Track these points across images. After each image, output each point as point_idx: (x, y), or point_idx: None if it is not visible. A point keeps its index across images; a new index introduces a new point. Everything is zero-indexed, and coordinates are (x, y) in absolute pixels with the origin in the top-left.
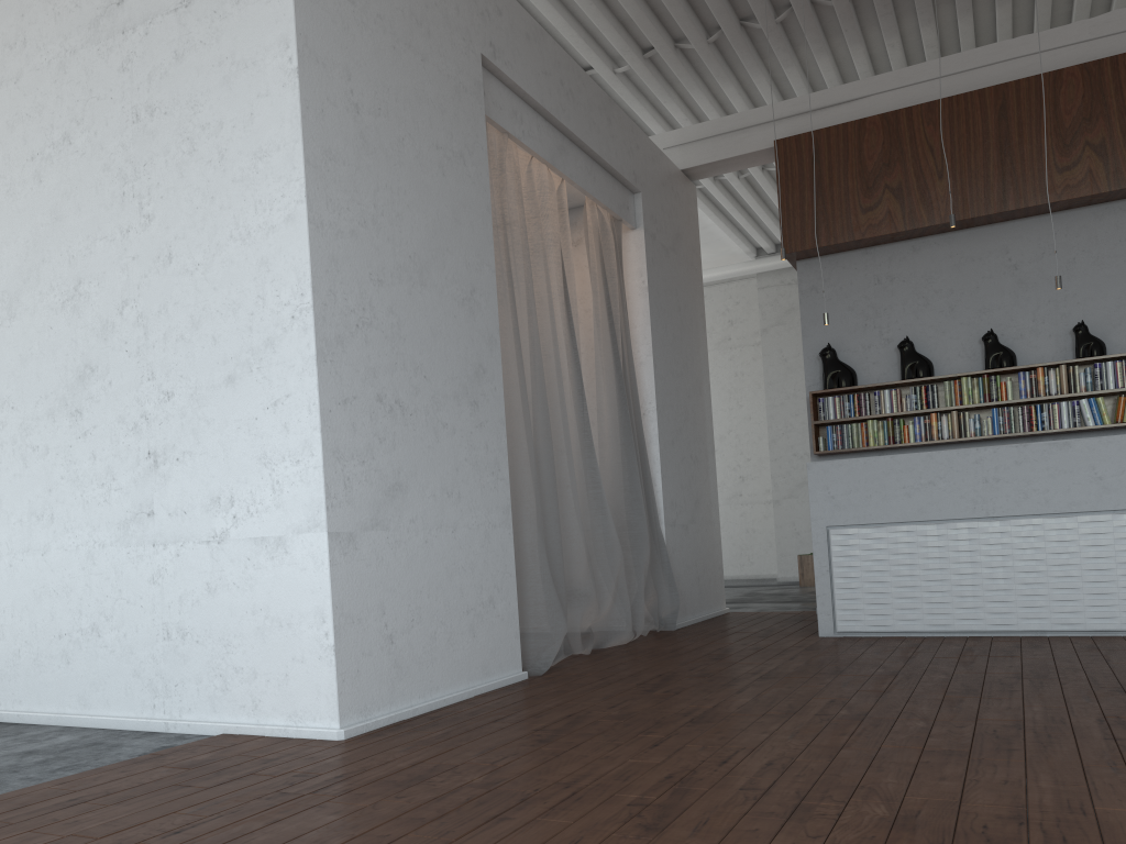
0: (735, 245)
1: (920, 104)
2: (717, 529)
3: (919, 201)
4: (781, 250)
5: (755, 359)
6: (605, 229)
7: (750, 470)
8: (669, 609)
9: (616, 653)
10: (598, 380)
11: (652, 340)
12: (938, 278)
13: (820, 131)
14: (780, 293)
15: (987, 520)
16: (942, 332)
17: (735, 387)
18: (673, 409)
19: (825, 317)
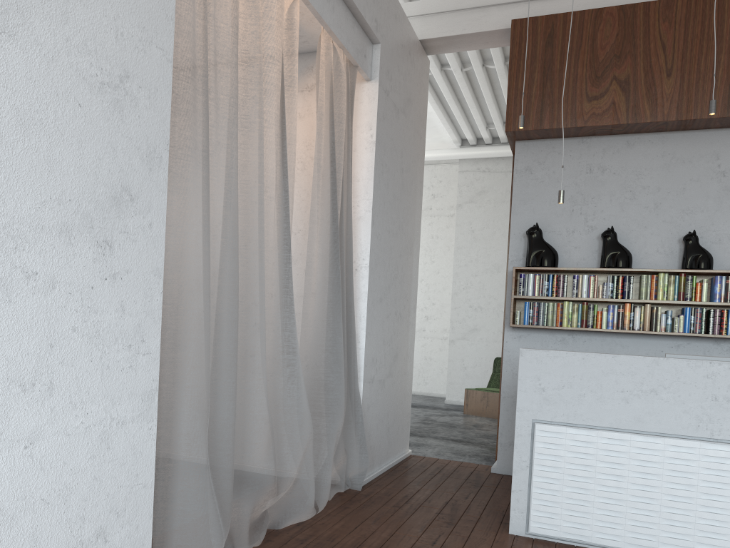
0: (446, 134)
1: (659, 1)
2: (410, 379)
3: (645, 96)
4: (520, 117)
5: (448, 227)
6: (339, 69)
7: (433, 312)
8: (357, 470)
9: (290, 545)
10: (311, 230)
11: (373, 196)
12: (648, 175)
13: (558, 15)
14: (475, 178)
15: (712, 442)
16: (645, 227)
17: (430, 246)
18: (385, 267)
19: (561, 194)
